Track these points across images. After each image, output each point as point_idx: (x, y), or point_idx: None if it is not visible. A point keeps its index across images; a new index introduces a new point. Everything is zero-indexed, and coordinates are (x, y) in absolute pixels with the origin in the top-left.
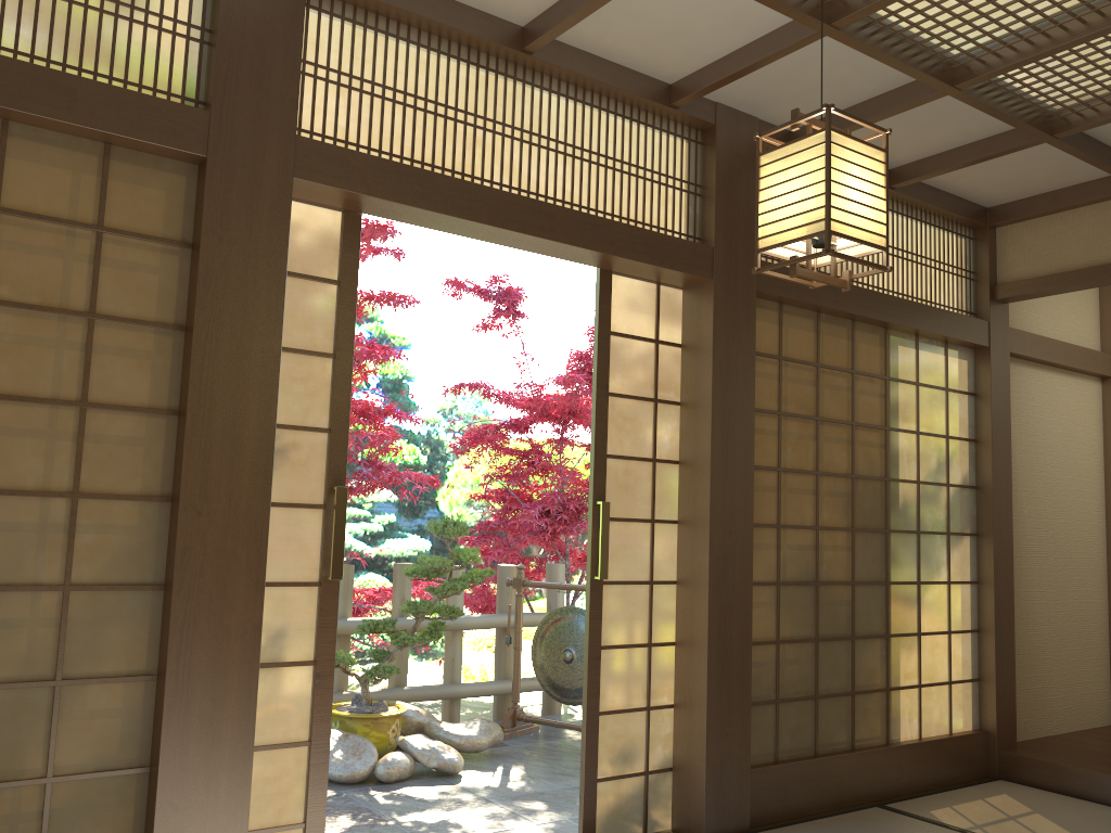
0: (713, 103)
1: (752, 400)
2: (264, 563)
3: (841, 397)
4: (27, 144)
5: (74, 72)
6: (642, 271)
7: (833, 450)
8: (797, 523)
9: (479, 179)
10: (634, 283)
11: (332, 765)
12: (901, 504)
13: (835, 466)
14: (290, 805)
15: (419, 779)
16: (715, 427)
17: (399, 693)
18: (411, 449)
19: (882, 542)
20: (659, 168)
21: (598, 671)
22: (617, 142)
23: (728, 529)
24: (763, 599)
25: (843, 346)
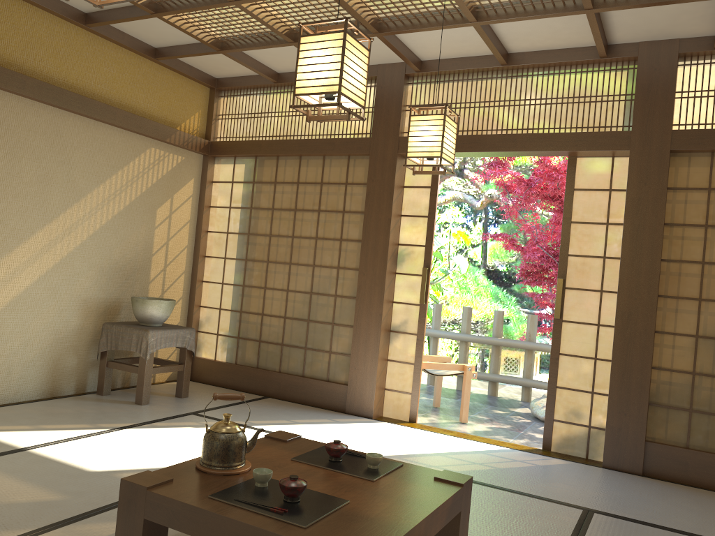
0: (636, 43)
1: (661, 219)
2: (383, 292)
3: None
4: (329, 162)
5: (340, 135)
6: (587, 154)
7: None
8: None
9: (484, 130)
10: (594, 160)
11: (539, 411)
12: None
13: None
14: (406, 385)
15: None
16: (625, 237)
17: None
18: None
19: None
20: (601, 93)
21: (556, 365)
22: (570, 88)
23: (633, 297)
24: (680, 344)
25: None
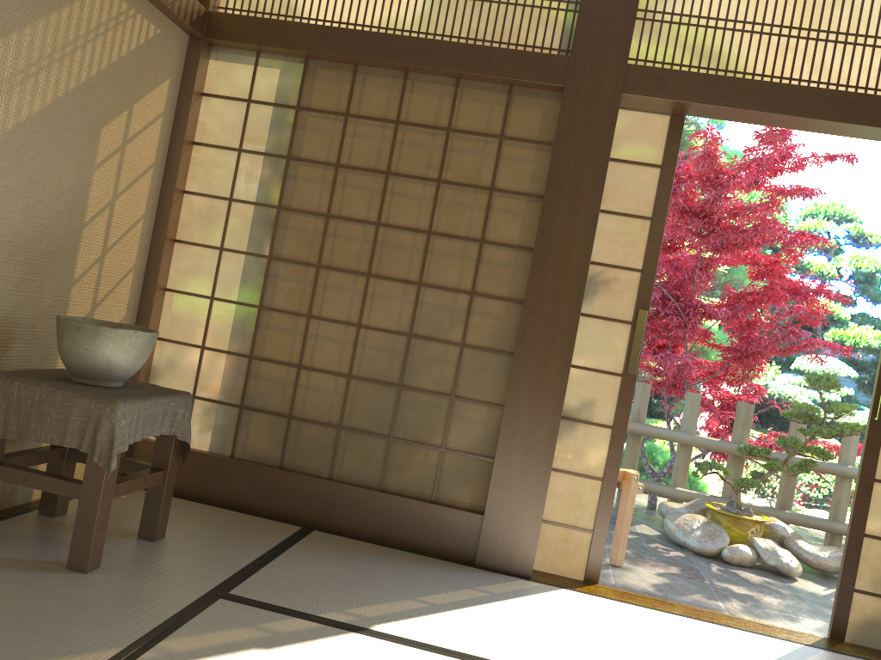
0: None
1: None
2: (571, 349)
3: None
4: (467, 91)
5: (496, 45)
6: None
7: None
8: None
9: (786, 79)
10: None
11: (690, 538)
12: None
13: None
14: (584, 516)
15: (758, 571)
16: None
17: (780, 513)
18: (876, 334)
19: None
20: None
21: (867, 499)
22: None
23: None
24: None
25: None
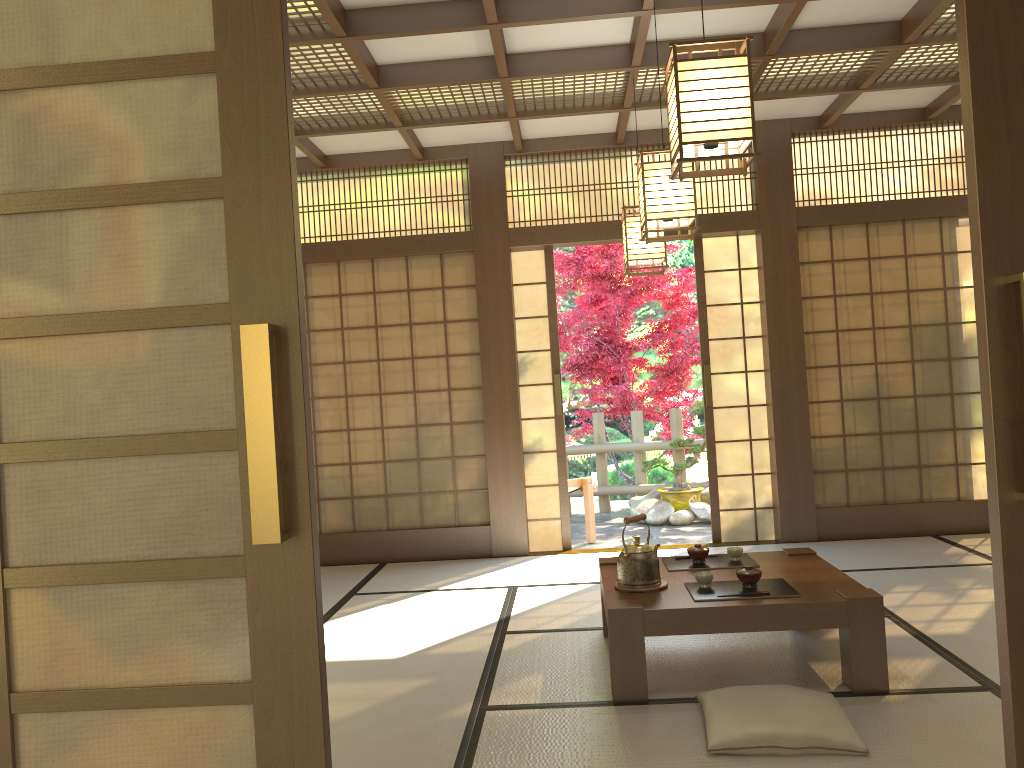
0: None
1: (799, 294)
2: (518, 410)
3: (894, 275)
4: (414, 263)
5: (425, 230)
6: (716, 234)
7: (888, 312)
8: (857, 362)
9: (605, 216)
10: (719, 240)
11: (647, 515)
12: (964, 339)
13: (891, 322)
14: (553, 510)
15: (696, 524)
16: (769, 315)
17: None
18: None
19: (945, 367)
20: None
21: (714, 454)
22: None
23: (785, 372)
24: (828, 410)
25: (894, 240)
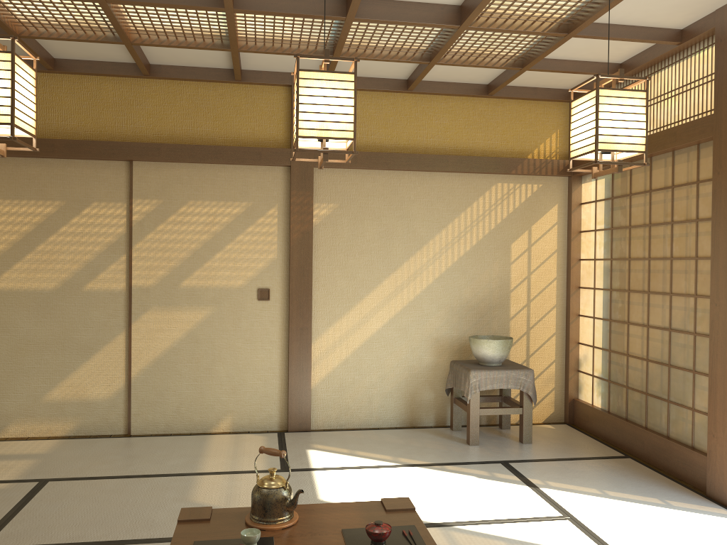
0: None
1: None
2: None
3: None
4: (678, 157)
5: (688, 119)
6: None
7: None
8: None
9: None
10: None
11: None
12: None
13: None
14: None
15: None
16: None
17: None
18: None
19: None
20: None
21: None
22: None
23: None
24: None
25: None
